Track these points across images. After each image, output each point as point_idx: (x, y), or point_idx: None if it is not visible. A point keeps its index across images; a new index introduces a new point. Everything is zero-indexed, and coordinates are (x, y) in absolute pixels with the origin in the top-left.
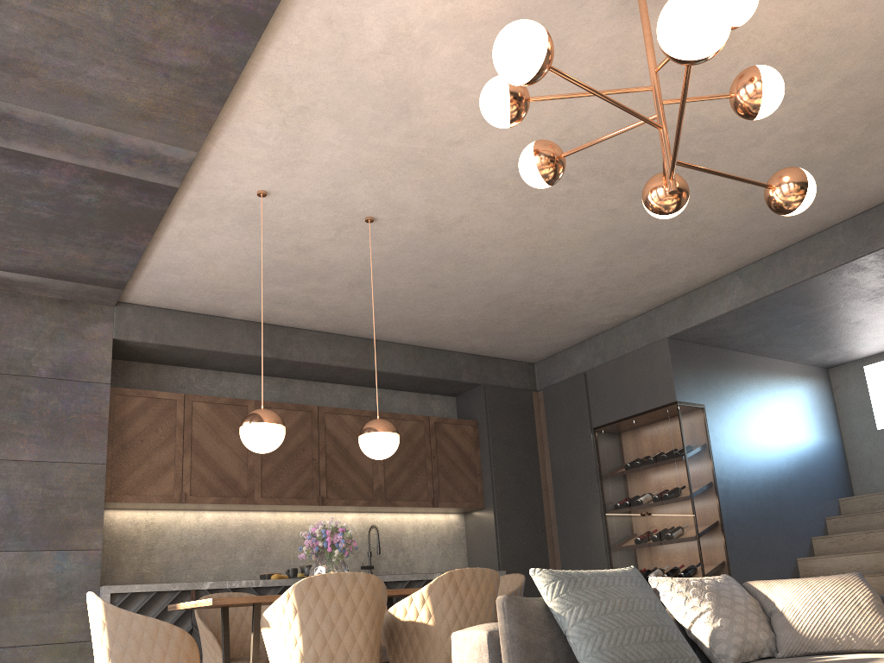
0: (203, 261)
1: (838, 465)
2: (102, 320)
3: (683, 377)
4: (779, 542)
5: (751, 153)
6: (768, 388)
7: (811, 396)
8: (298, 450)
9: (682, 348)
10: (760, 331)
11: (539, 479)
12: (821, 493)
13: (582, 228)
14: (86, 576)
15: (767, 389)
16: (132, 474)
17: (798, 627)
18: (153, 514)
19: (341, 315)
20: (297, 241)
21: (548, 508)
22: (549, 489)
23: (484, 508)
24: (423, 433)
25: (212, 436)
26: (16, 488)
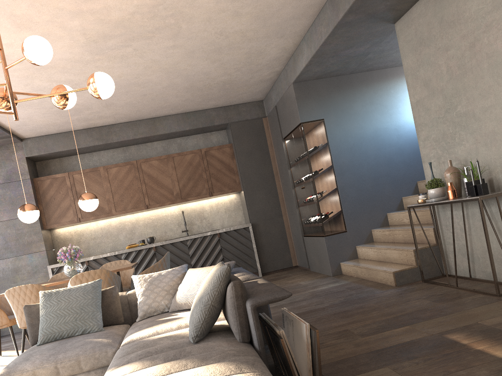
0: (27, 120)
1: None
2: (18, 150)
3: (306, 106)
4: (386, 191)
5: (200, 2)
6: (383, 91)
7: None
8: (130, 185)
9: (305, 86)
10: (349, 64)
11: (272, 168)
12: None
13: (172, 56)
14: (42, 262)
15: (382, 92)
16: (54, 214)
17: (177, 297)
18: (76, 226)
19: (123, 115)
20: (50, 103)
21: (279, 183)
22: (278, 172)
23: (241, 190)
24: (199, 159)
25: (86, 189)
26: (4, 232)
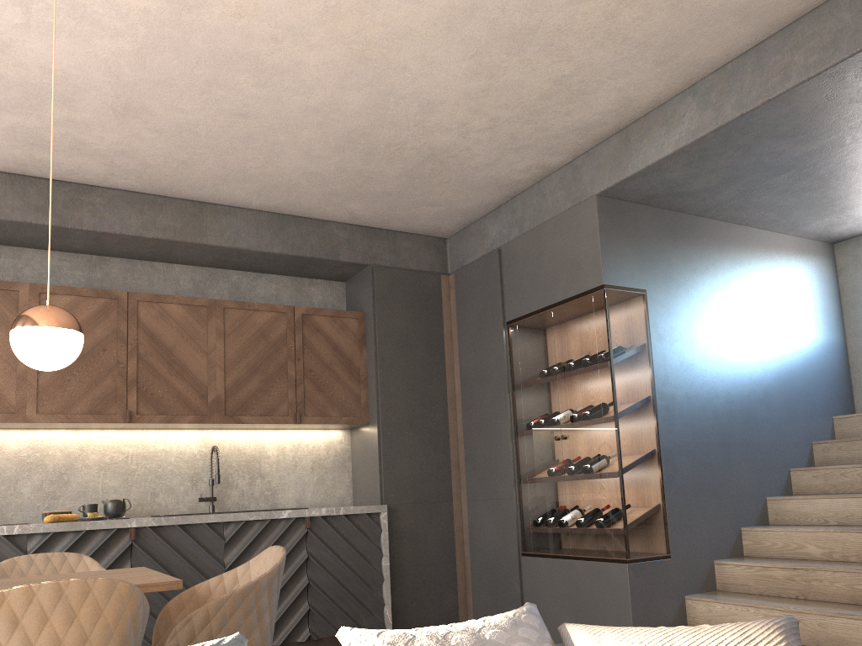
0: None
1: (837, 373)
2: None
3: (616, 251)
4: (742, 477)
5: None
6: (745, 269)
7: (807, 280)
8: (96, 350)
9: (618, 210)
10: (729, 186)
11: (445, 387)
12: (809, 409)
13: (420, 1)
14: None
15: (743, 270)
16: None
17: None
18: None
19: (139, 165)
20: None
21: (455, 425)
22: (457, 399)
23: (369, 424)
24: (285, 329)
25: None
26: None
